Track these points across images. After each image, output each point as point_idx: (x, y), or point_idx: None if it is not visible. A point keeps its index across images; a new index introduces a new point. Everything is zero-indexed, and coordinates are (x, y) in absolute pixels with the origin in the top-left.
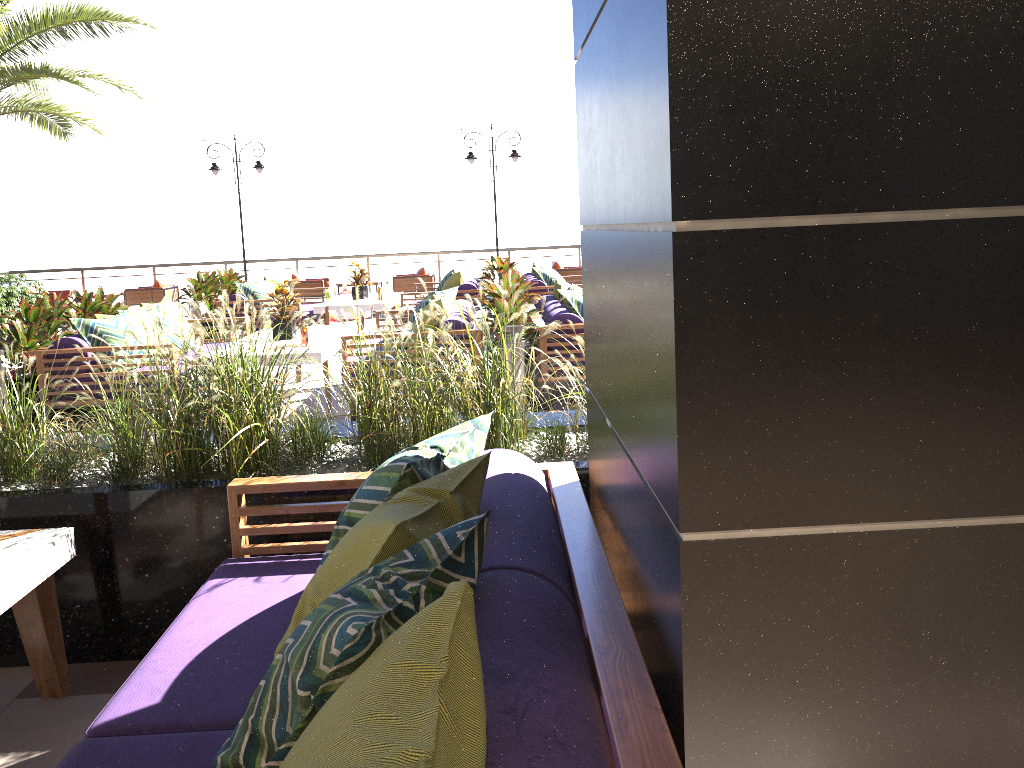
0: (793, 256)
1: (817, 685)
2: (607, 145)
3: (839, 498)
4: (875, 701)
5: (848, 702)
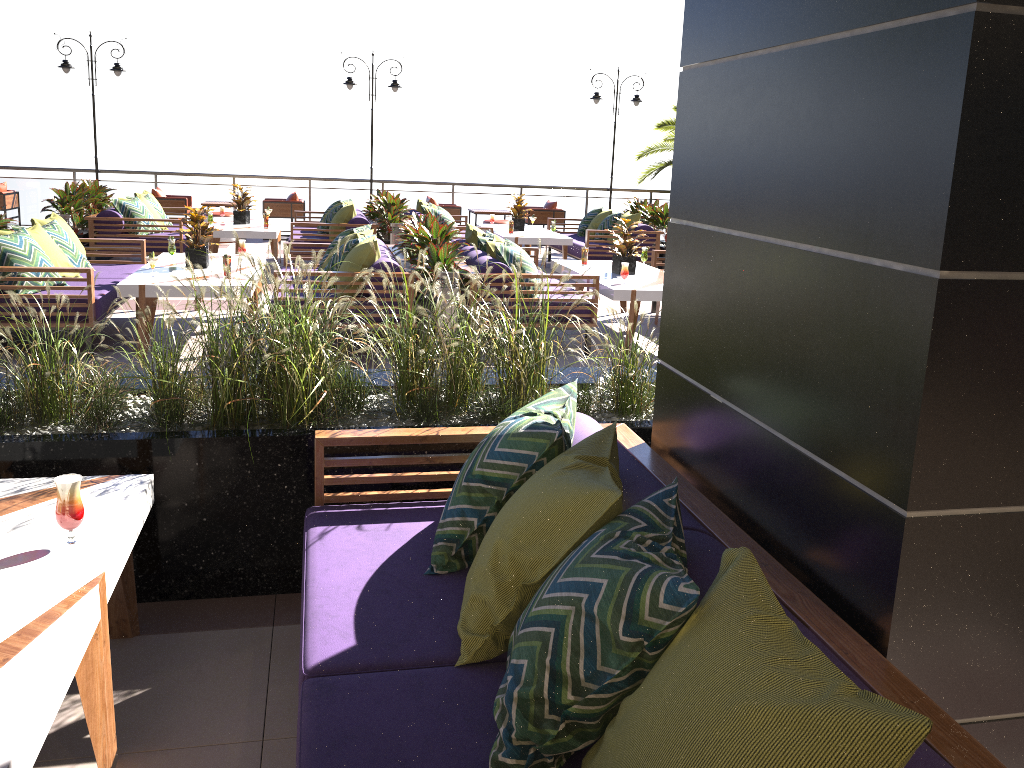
0: (1017, 303)
1: (980, 625)
2: (771, 168)
3: (1017, 486)
4: (1016, 635)
5: (998, 637)
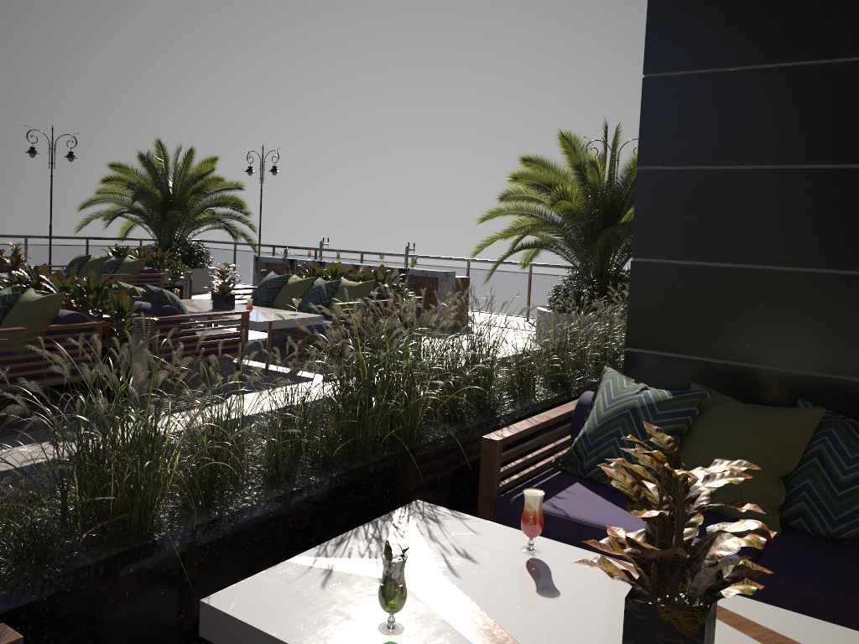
0: None
1: None
2: (767, 229)
3: None
4: None
5: None
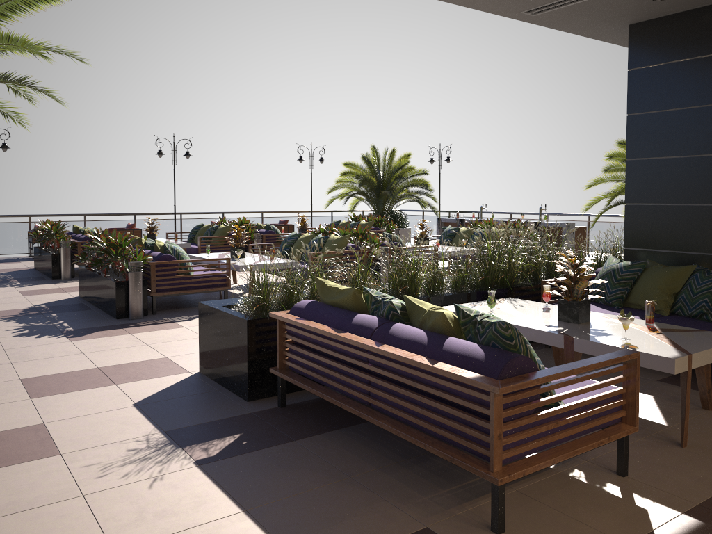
0: None
1: None
2: (686, 186)
3: None
4: None
5: None
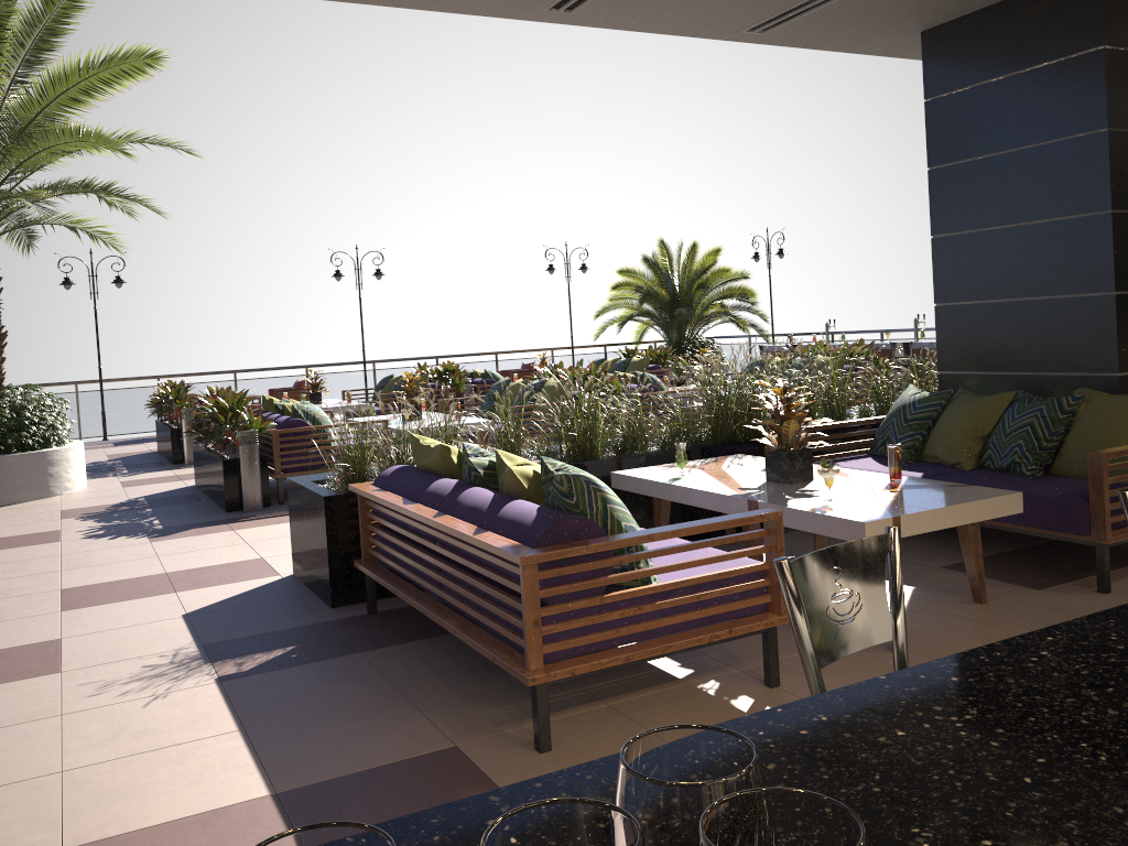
0: None
1: None
2: (1013, 271)
3: None
4: None
5: None
